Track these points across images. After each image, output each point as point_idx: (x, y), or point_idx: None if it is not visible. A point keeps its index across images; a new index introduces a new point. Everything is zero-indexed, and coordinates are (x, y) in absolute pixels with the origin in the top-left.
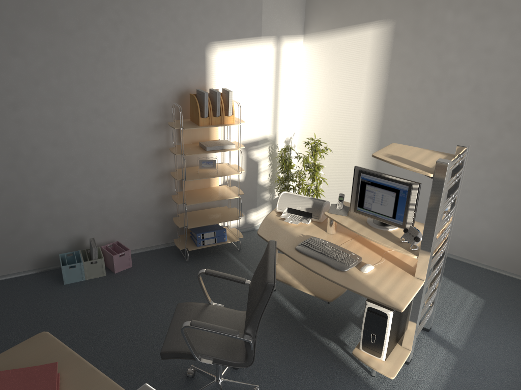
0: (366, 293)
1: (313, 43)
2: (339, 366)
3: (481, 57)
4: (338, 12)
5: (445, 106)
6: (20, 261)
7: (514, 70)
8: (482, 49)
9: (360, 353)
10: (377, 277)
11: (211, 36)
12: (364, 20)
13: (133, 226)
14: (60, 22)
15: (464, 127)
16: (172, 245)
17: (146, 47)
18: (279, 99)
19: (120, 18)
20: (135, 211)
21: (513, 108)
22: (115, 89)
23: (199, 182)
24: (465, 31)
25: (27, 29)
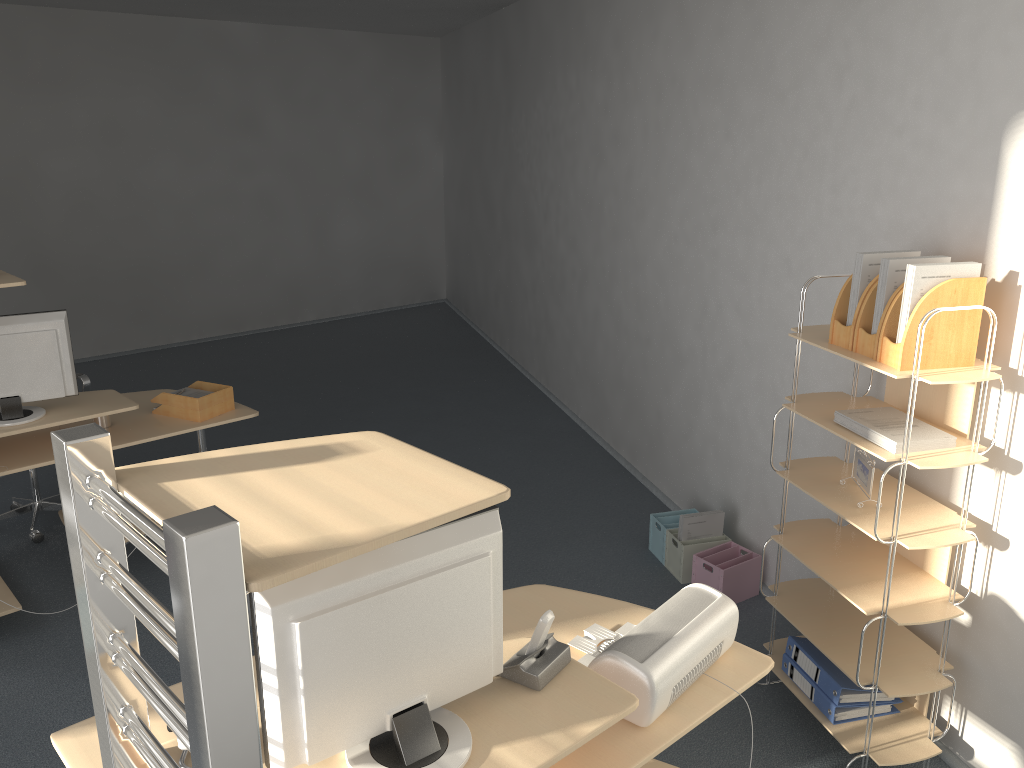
0: None
1: None
2: None
3: None
4: None
5: None
6: (681, 490)
7: None
8: None
9: None
10: None
11: None
12: None
13: None
14: (775, 76)
15: None
16: None
17: (878, 128)
18: None
19: (848, 56)
20: (802, 518)
21: None
22: (817, 222)
23: None
24: None
25: (743, 92)
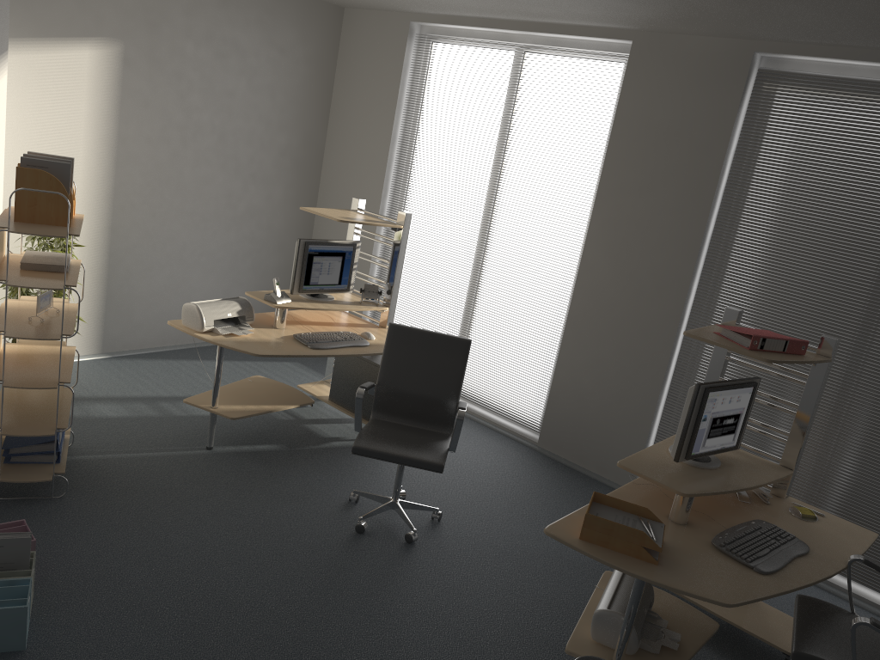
0: None
1: None
2: None
3: (224, 101)
4: (27, 12)
5: (193, 160)
6: None
7: (254, 118)
8: (224, 92)
9: None
10: (382, 338)
11: None
12: (76, 33)
13: None
14: None
15: (213, 184)
16: None
17: None
18: None
19: None
20: None
21: (255, 158)
22: None
23: None
24: (207, 69)
25: None
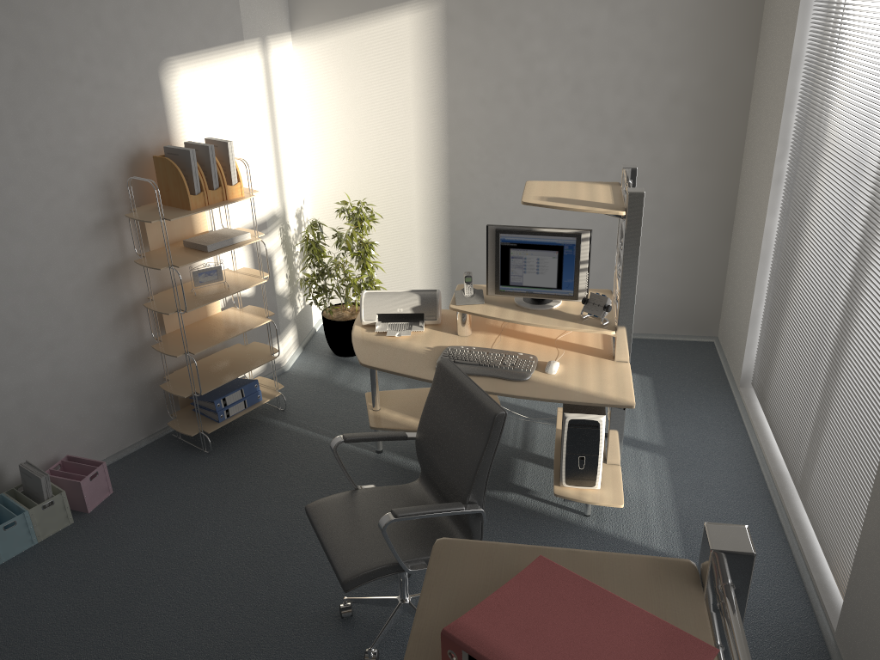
0: (577, 398)
1: (310, 44)
2: (539, 520)
3: (577, 42)
4: None
5: (539, 119)
6: None
7: (623, 57)
8: (577, 31)
9: (565, 491)
10: (572, 374)
11: (165, 48)
12: (394, 0)
13: (88, 420)
14: None
15: (569, 146)
16: (161, 435)
17: (56, 81)
18: (280, 146)
19: None
20: (87, 392)
21: (629, 109)
22: (13, 168)
23: (190, 312)
24: (550, 6)
25: None
